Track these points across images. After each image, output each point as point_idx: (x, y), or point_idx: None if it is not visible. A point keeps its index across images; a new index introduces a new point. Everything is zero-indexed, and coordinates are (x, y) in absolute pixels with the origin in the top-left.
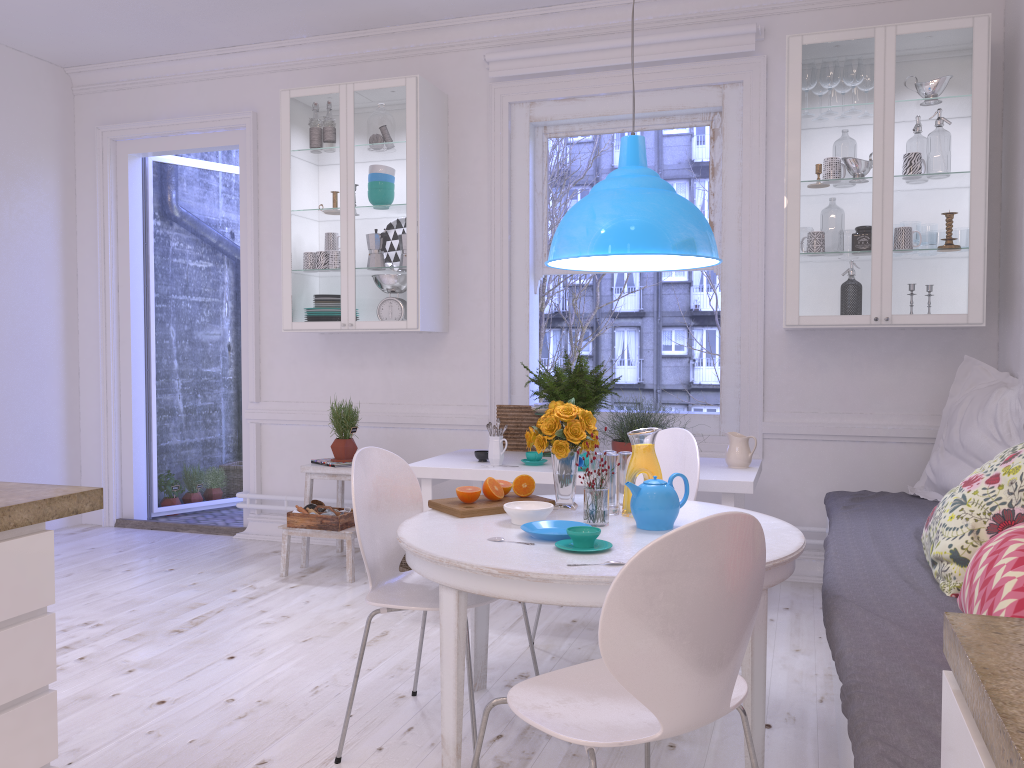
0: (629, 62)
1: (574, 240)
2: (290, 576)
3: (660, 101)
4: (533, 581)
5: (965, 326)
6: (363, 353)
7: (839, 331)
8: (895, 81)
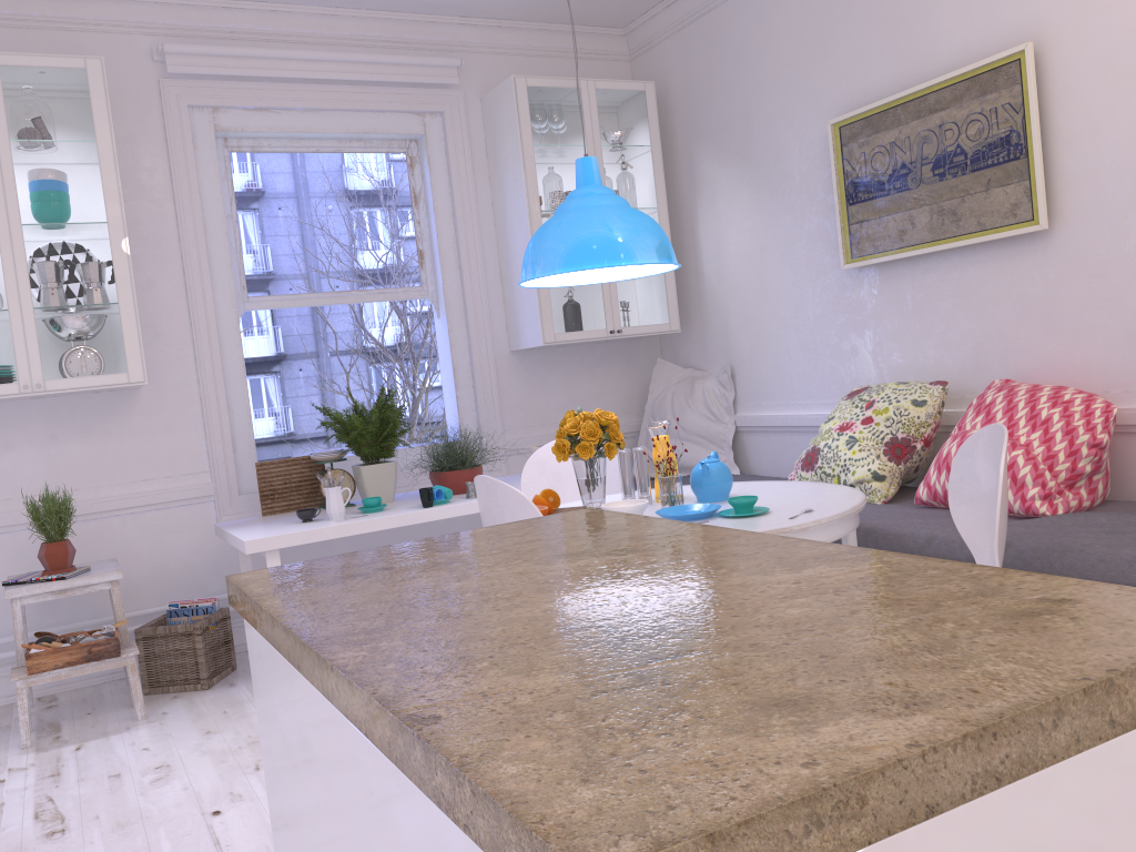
0: (338, 78)
1: (596, 252)
2: (38, 744)
3: (363, 123)
4: (795, 533)
5: (668, 333)
6: (6, 429)
7: (553, 348)
8: (599, 128)
